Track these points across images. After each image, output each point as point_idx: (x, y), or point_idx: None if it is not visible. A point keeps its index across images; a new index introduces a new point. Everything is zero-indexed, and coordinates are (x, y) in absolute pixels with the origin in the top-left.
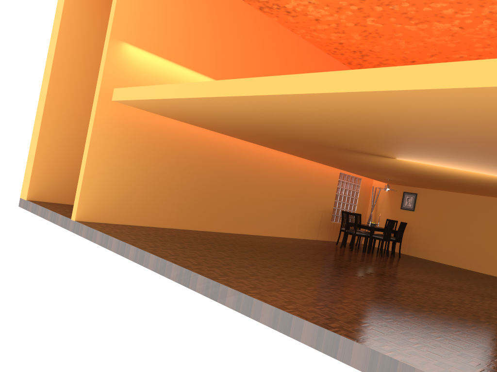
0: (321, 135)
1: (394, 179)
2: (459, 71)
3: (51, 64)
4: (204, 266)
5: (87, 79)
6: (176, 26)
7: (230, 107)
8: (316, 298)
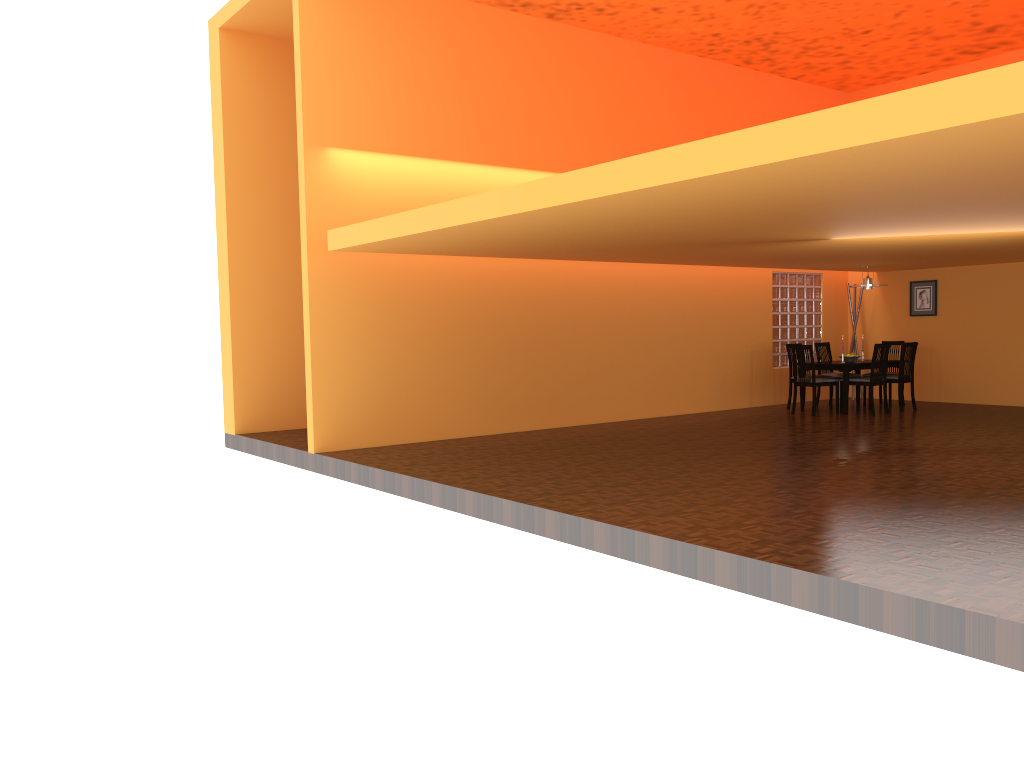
0: (675, 234)
1: (876, 264)
2: (779, 136)
3: (224, 204)
4: (515, 485)
5: (286, 214)
6: (407, 94)
7: (506, 228)
8: (686, 503)
